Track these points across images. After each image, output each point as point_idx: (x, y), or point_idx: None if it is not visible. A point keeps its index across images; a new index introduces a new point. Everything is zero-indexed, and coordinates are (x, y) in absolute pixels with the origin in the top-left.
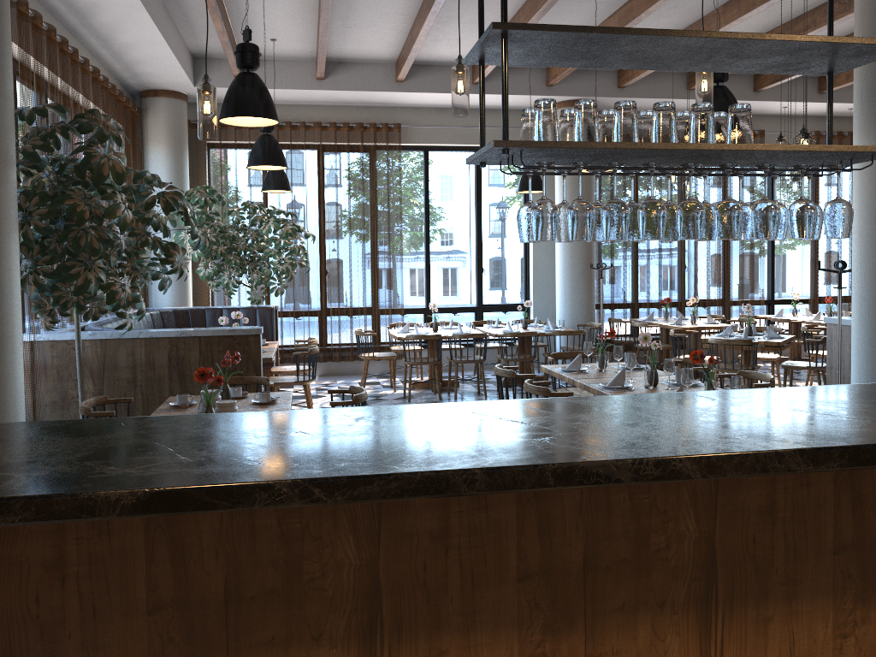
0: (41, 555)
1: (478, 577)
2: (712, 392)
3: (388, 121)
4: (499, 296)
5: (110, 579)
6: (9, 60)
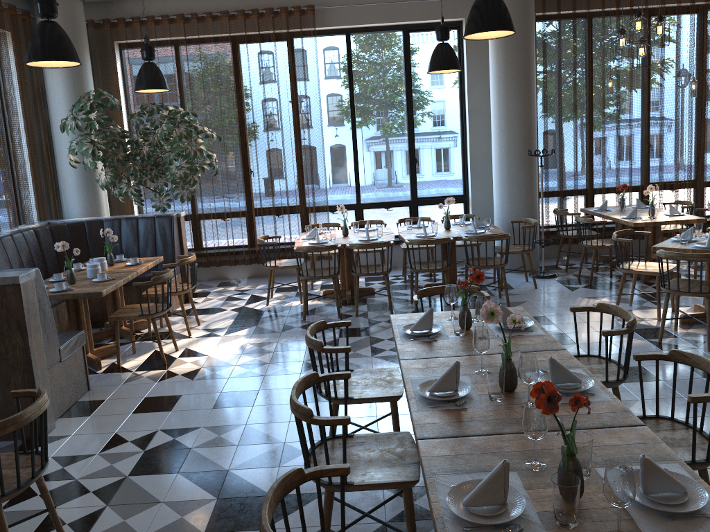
0: None
1: None
2: None
3: (302, 4)
4: (435, 188)
5: None
6: None
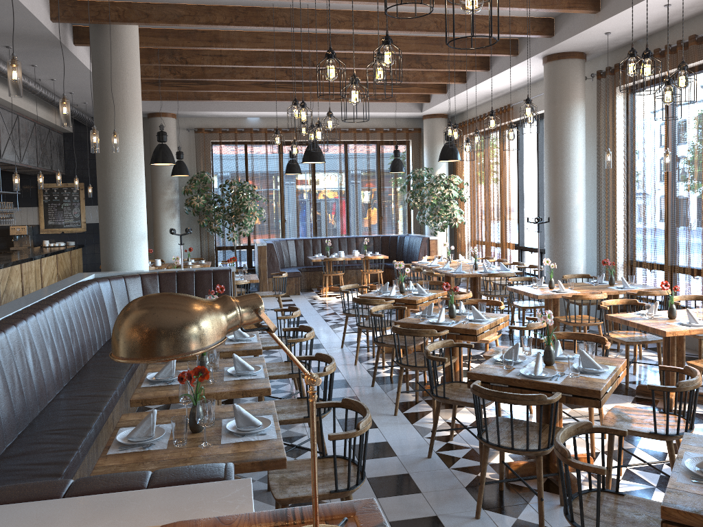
0: None
1: None
2: (28, 257)
3: (513, 102)
4: None
5: None
6: (163, 168)
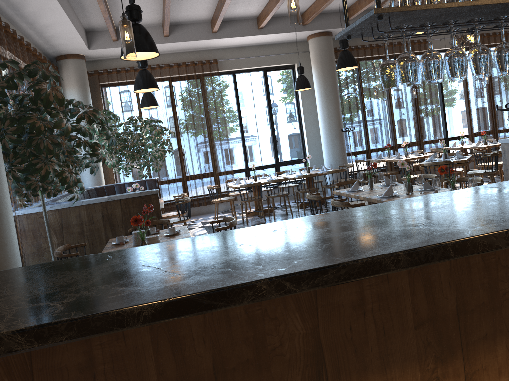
0: (75, 360)
1: (388, 329)
2: (495, 184)
3: (209, 58)
4: (288, 156)
5: (129, 370)
6: None
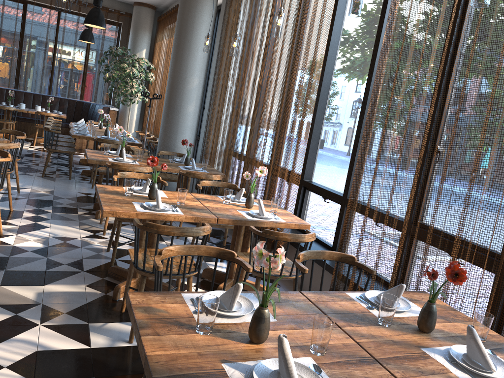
0: None
1: None
2: None
3: None
4: None
5: None
6: None
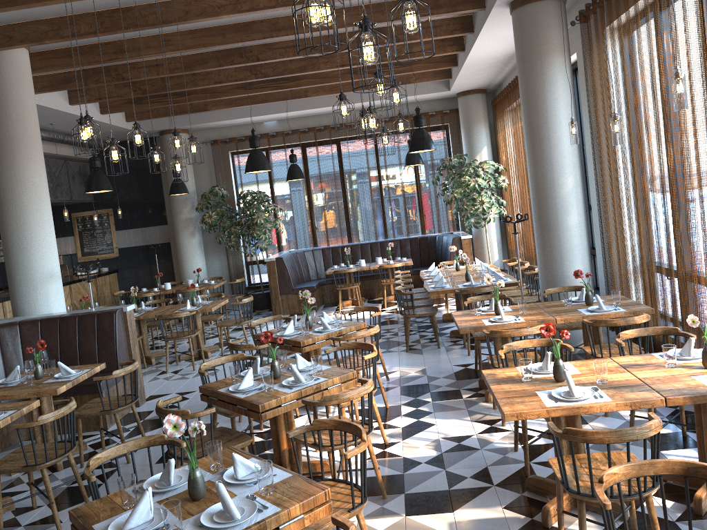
0: None
1: None
2: None
3: None
4: None
5: None
6: None
